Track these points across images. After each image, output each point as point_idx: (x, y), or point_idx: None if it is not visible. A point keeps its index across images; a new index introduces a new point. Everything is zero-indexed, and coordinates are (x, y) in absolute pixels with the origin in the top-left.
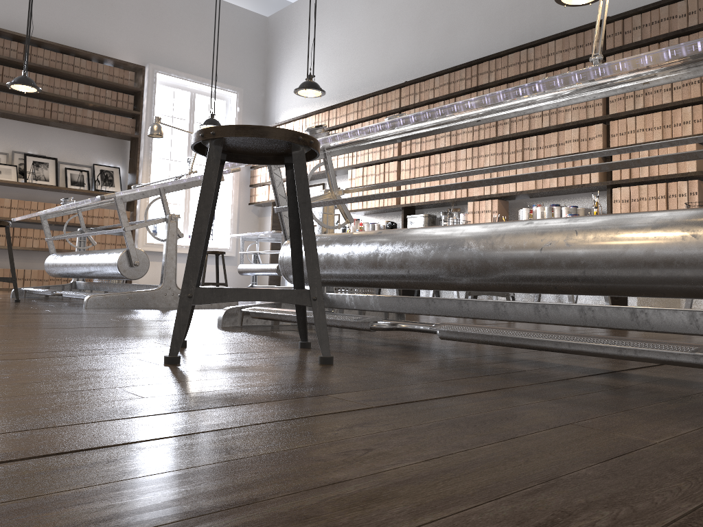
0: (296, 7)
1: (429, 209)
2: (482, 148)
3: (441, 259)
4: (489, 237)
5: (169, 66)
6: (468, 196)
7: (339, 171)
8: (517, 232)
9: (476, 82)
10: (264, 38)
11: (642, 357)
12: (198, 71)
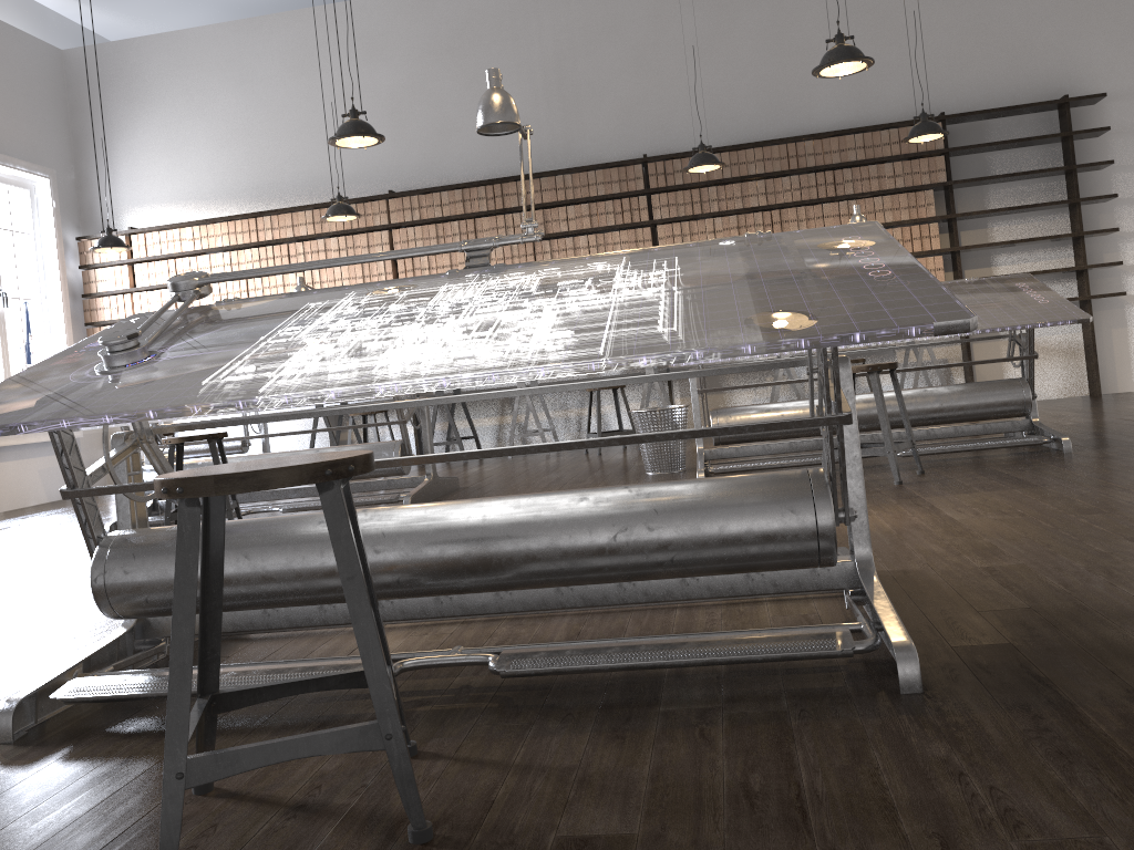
0: (136, 48)
1: None
2: None
3: (876, 414)
4: (906, 399)
5: None
6: None
7: None
8: (923, 396)
9: (502, 204)
10: (63, 85)
11: (1014, 445)
12: None
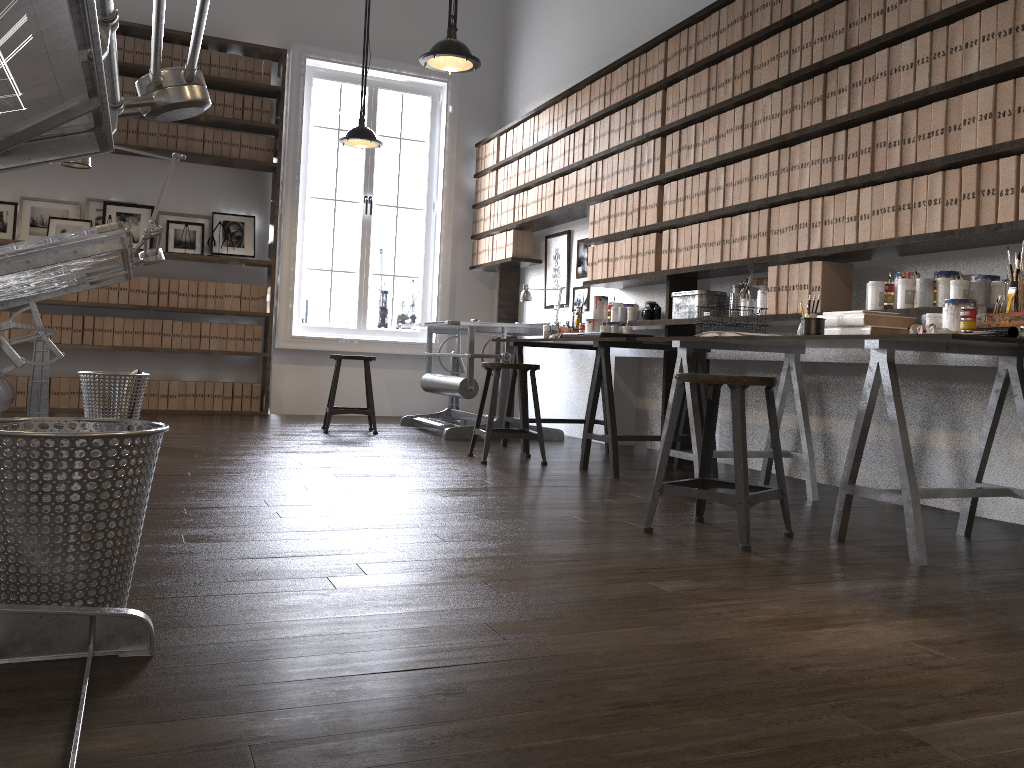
0: None
1: (719, 279)
2: (798, 150)
3: None
4: None
5: (330, 45)
6: (770, 254)
7: (580, 208)
8: None
9: (790, 7)
10: None
11: None
12: (382, 49)
